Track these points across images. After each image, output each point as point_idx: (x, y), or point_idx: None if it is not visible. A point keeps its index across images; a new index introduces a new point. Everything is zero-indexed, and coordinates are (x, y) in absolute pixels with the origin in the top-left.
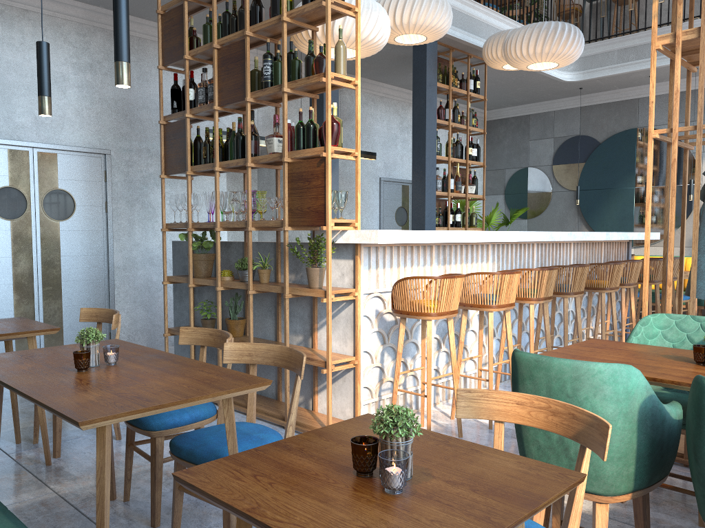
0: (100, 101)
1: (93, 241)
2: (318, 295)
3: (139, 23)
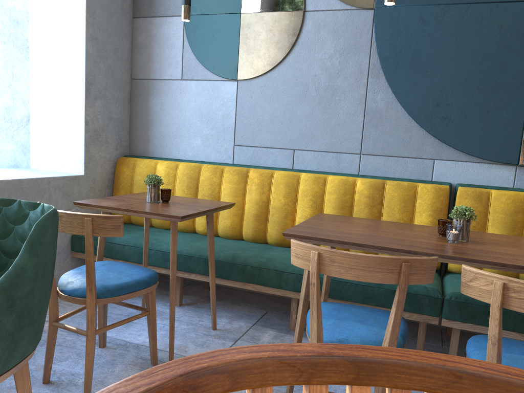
0: None
1: None
2: None
3: None
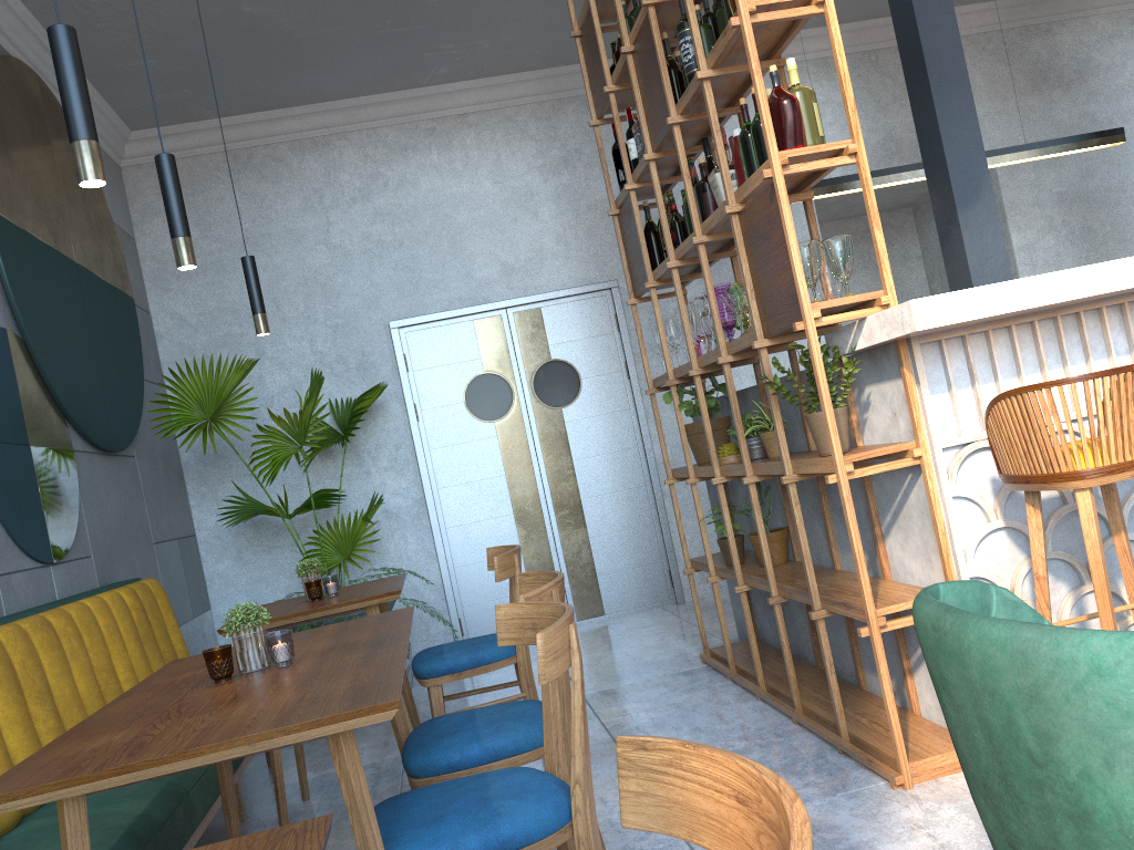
0: (589, 209)
1: (617, 429)
2: (828, 469)
3: None
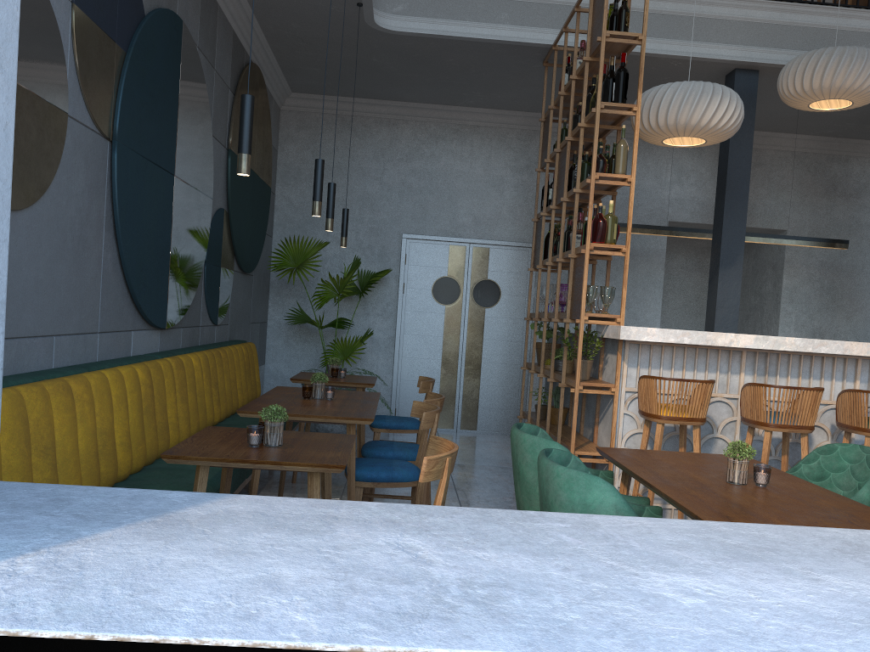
0: (533, 198)
1: (513, 328)
2: (574, 385)
3: None
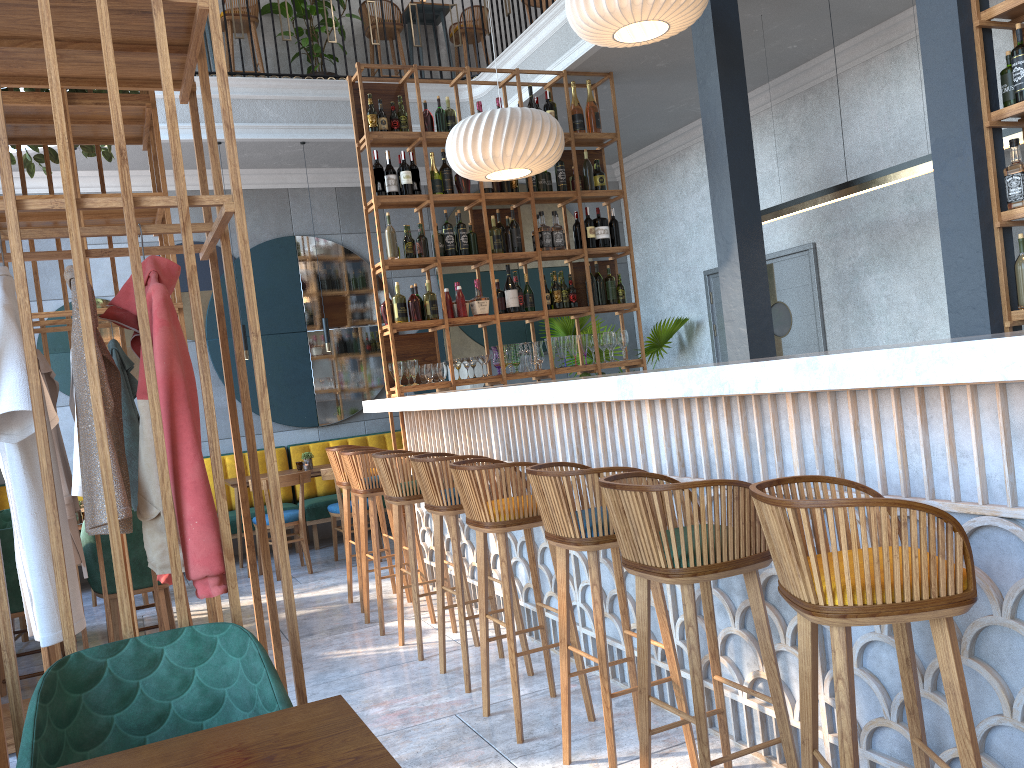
0: (802, 185)
1: None
2: None
3: (817, 65)
